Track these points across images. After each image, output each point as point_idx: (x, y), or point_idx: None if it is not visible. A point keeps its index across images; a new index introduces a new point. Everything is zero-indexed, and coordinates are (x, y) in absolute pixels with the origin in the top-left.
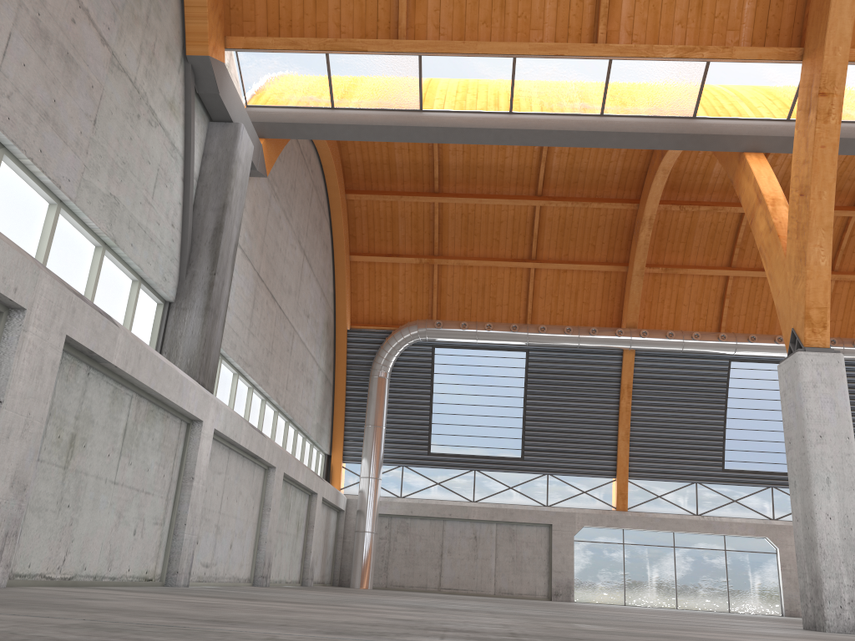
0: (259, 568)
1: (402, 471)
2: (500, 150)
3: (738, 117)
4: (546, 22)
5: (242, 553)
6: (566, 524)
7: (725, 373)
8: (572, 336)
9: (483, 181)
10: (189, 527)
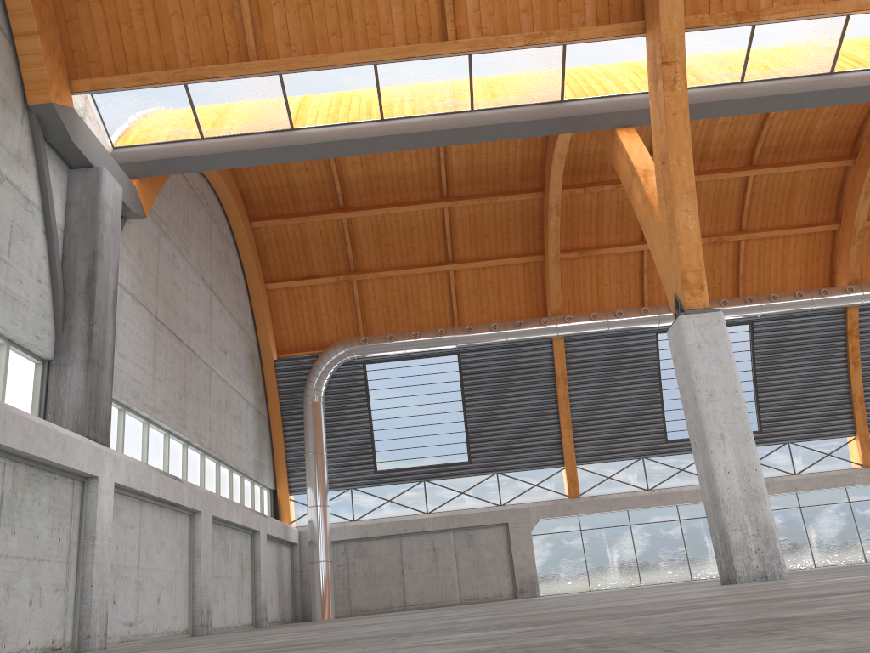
0: (197, 618)
1: (352, 494)
2: (398, 157)
3: (604, 95)
4: (395, 26)
5: (174, 605)
6: (522, 520)
7: (654, 346)
8: (499, 332)
9: (387, 190)
10: (97, 588)
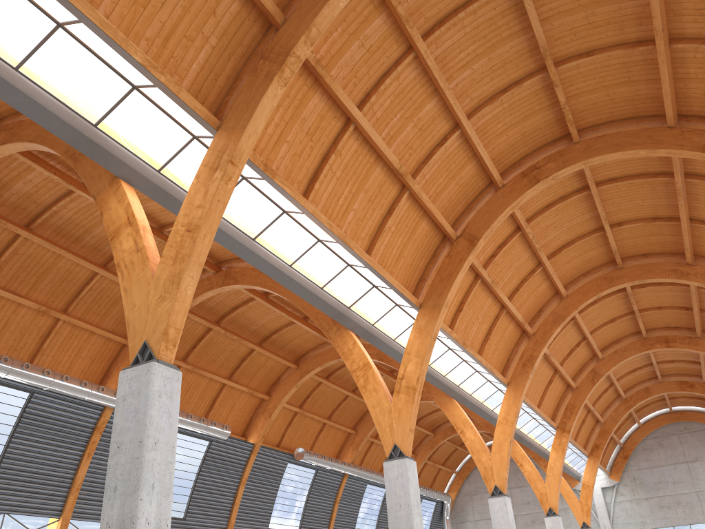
0: None
1: None
2: None
3: (127, 147)
4: None
5: None
6: None
7: None
8: None
9: None
10: None
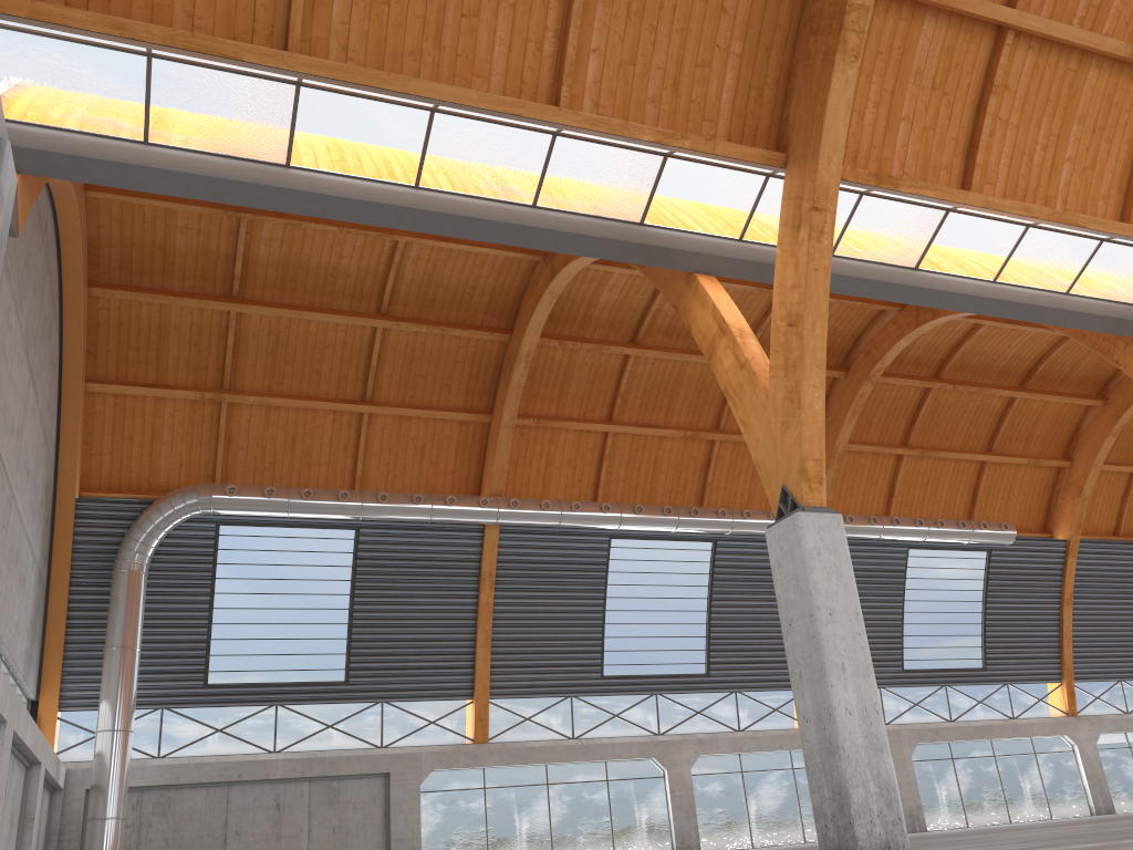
0: None
1: (162, 717)
2: (336, 246)
3: (689, 229)
4: (494, 70)
5: None
6: (410, 770)
7: (604, 553)
8: (423, 507)
9: (306, 287)
10: None
